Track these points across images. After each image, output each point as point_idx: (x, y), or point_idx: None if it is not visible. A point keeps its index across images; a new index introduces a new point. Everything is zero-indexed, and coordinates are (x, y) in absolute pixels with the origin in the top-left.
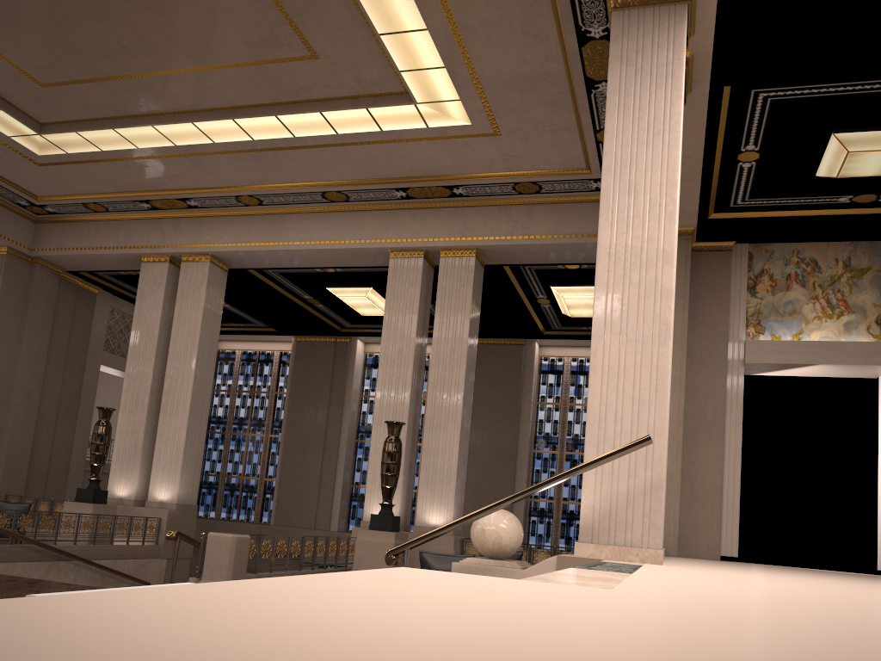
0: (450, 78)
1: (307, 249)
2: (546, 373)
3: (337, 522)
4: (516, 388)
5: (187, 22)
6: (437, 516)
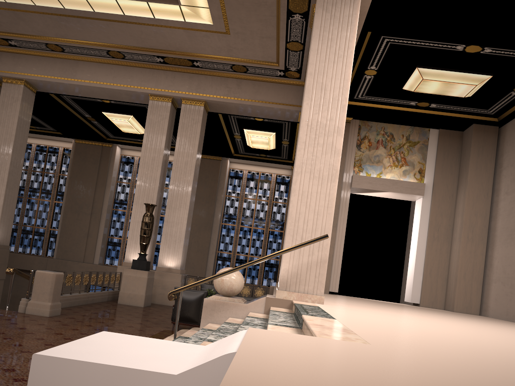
0: None
1: (94, 86)
2: (233, 178)
3: (98, 259)
4: (215, 186)
5: None
6: (171, 262)
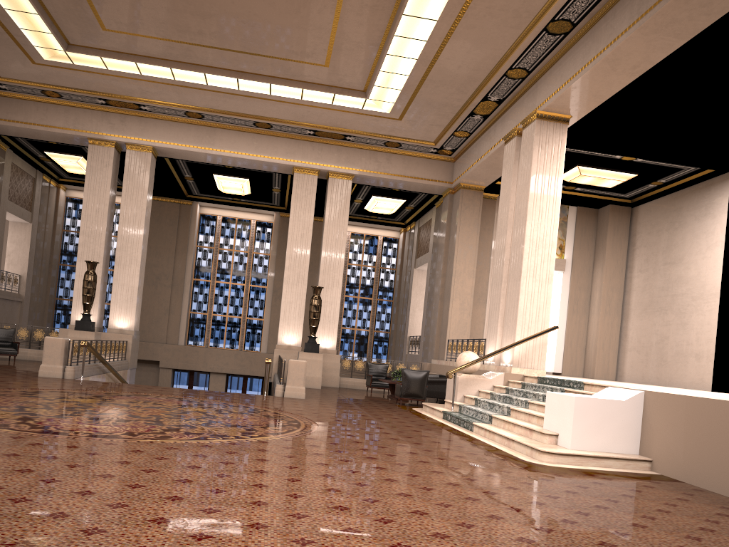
0: (399, 94)
1: (235, 157)
2: None
3: (184, 339)
4: (318, 251)
5: (262, 34)
6: (326, 342)
